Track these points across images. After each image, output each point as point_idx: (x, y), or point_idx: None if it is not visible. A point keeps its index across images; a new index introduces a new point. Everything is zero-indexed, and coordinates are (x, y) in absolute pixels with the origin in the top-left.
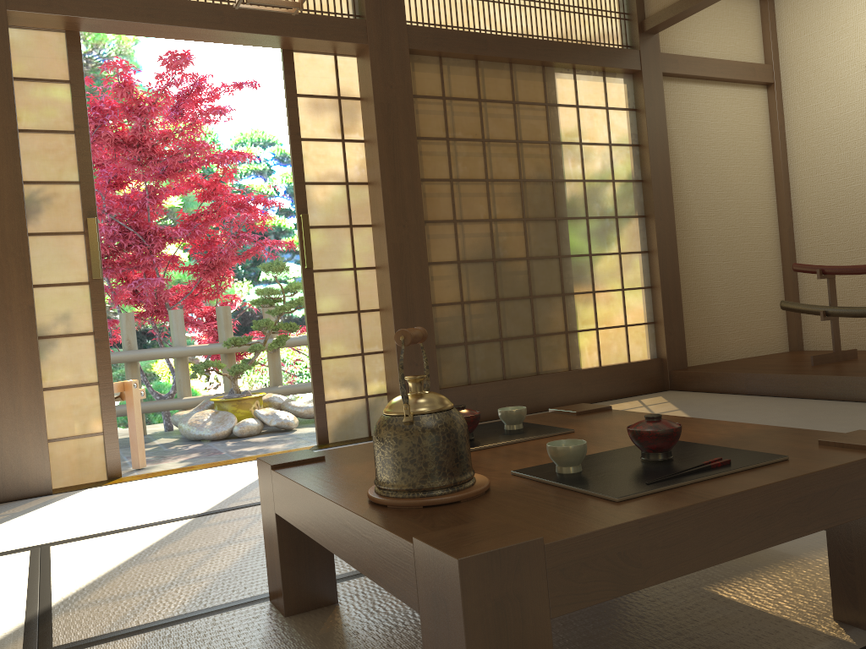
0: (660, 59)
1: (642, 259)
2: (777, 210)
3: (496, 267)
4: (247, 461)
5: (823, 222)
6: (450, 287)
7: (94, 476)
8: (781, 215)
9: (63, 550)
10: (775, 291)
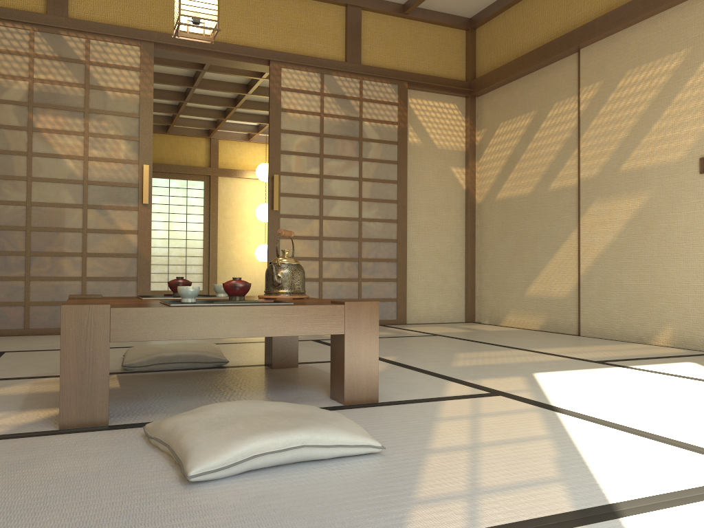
0: None
1: None
2: None
3: None
4: None
5: None
6: None
7: None
8: None
9: None
10: None
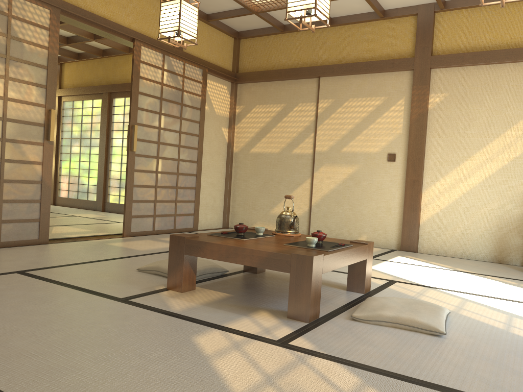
0: None
1: None
2: None
3: None
4: None
5: None
6: None
7: None
8: None
9: (522, 304)
10: None
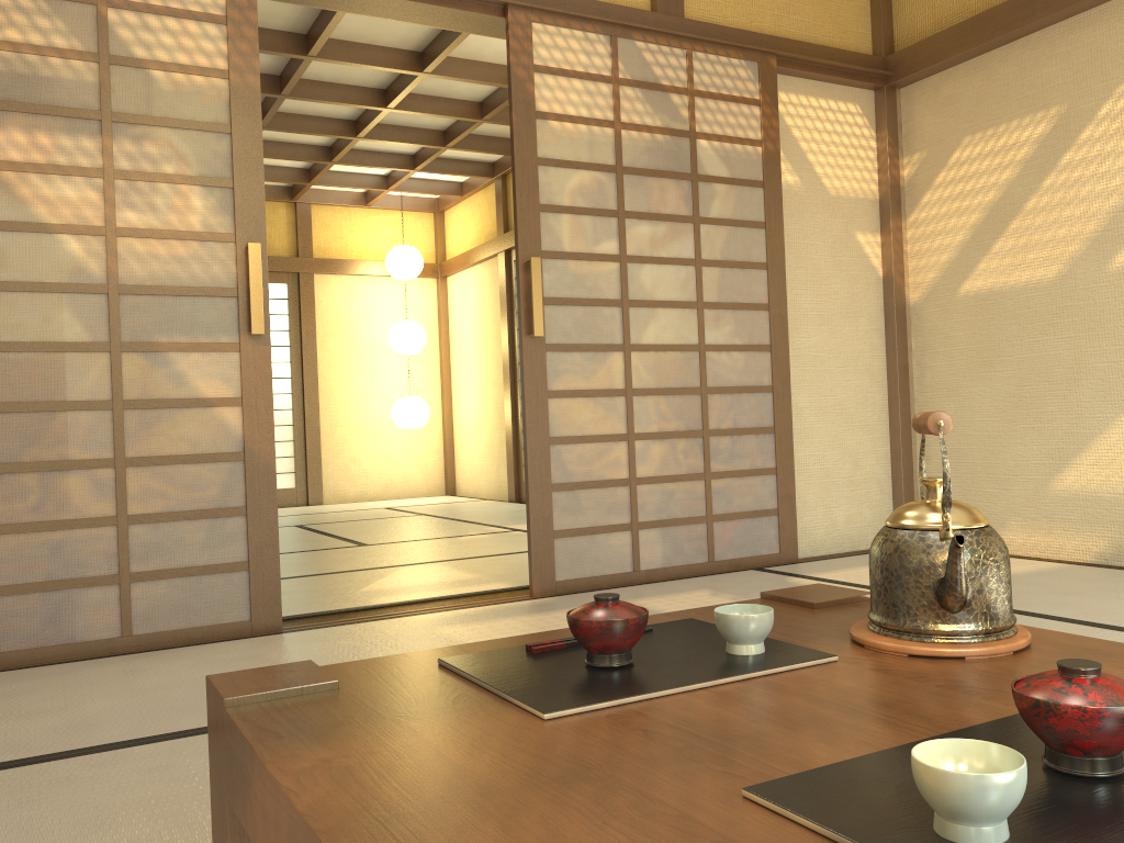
0: None
1: None
2: None
3: None
4: None
5: None
6: None
7: None
8: None
9: None
10: None
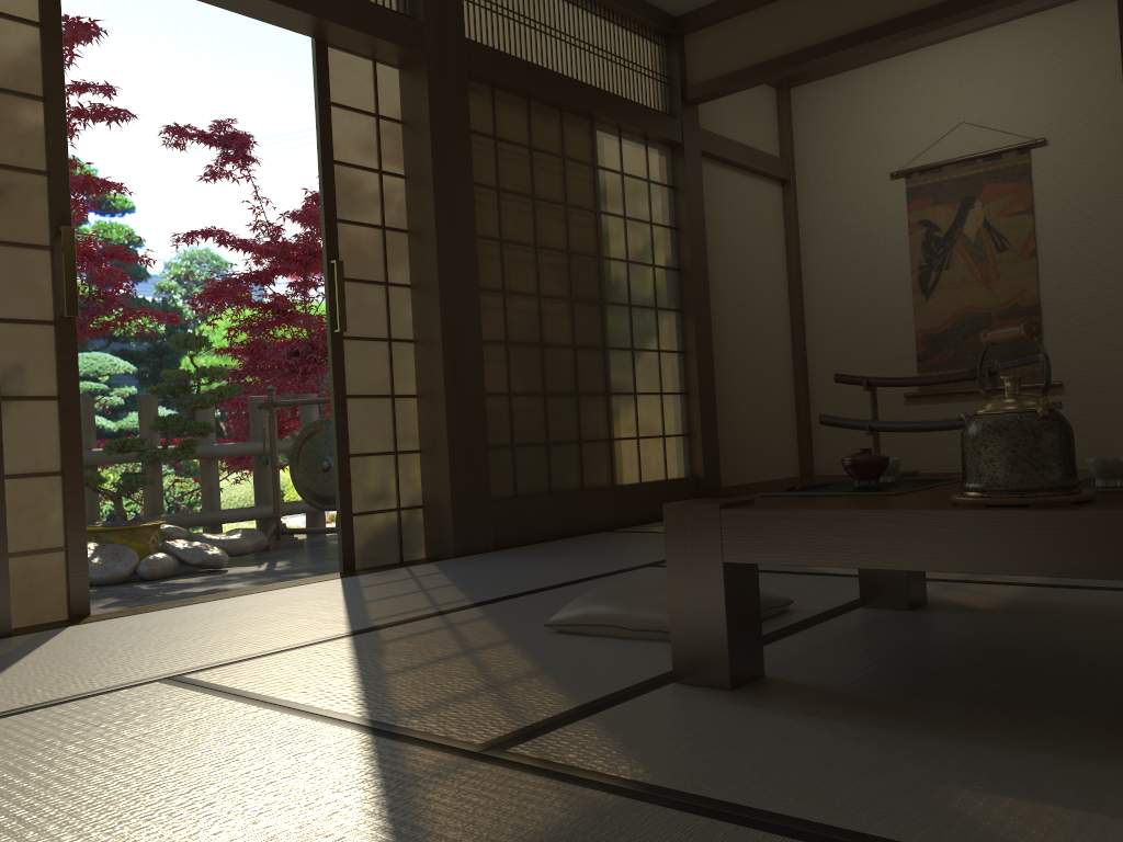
0: (700, 135)
1: (678, 359)
2: (790, 320)
3: (544, 353)
4: (278, 589)
5: (839, 335)
6: (498, 373)
7: (50, 613)
8: (795, 325)
9: (219, 677)
10: (788, 408)
